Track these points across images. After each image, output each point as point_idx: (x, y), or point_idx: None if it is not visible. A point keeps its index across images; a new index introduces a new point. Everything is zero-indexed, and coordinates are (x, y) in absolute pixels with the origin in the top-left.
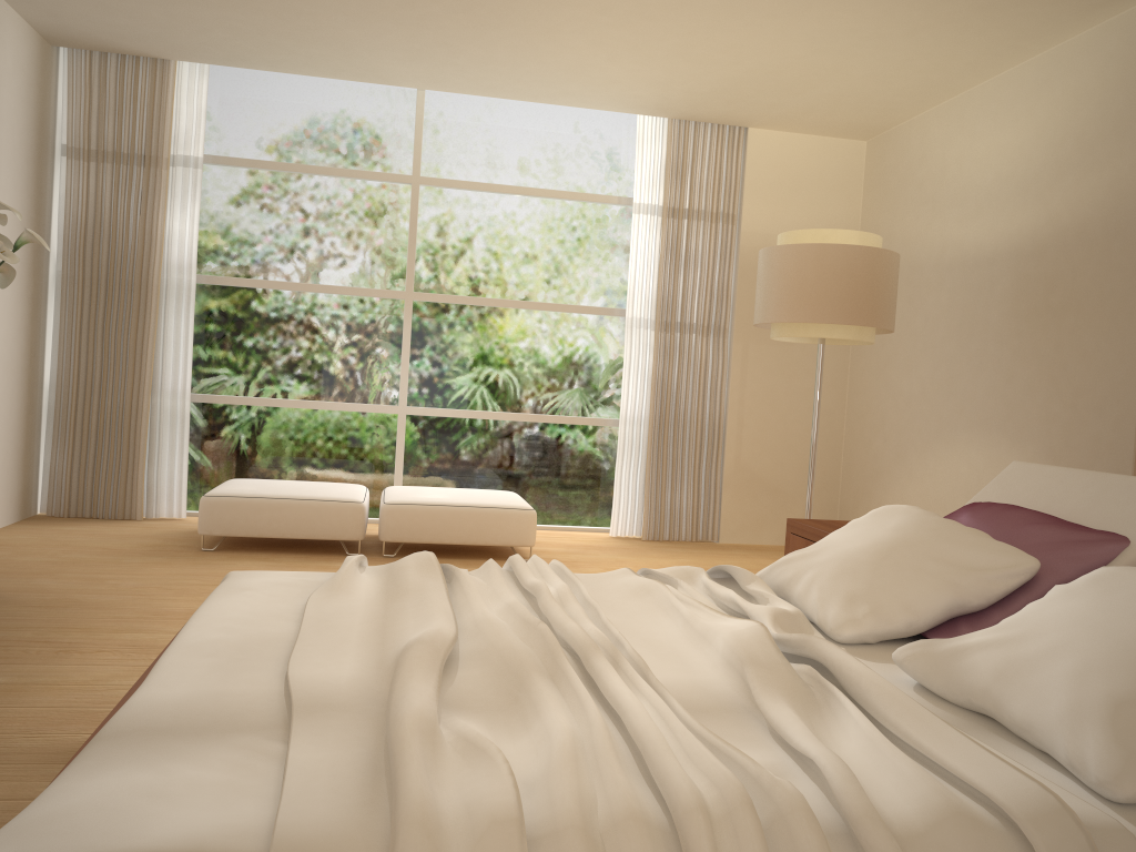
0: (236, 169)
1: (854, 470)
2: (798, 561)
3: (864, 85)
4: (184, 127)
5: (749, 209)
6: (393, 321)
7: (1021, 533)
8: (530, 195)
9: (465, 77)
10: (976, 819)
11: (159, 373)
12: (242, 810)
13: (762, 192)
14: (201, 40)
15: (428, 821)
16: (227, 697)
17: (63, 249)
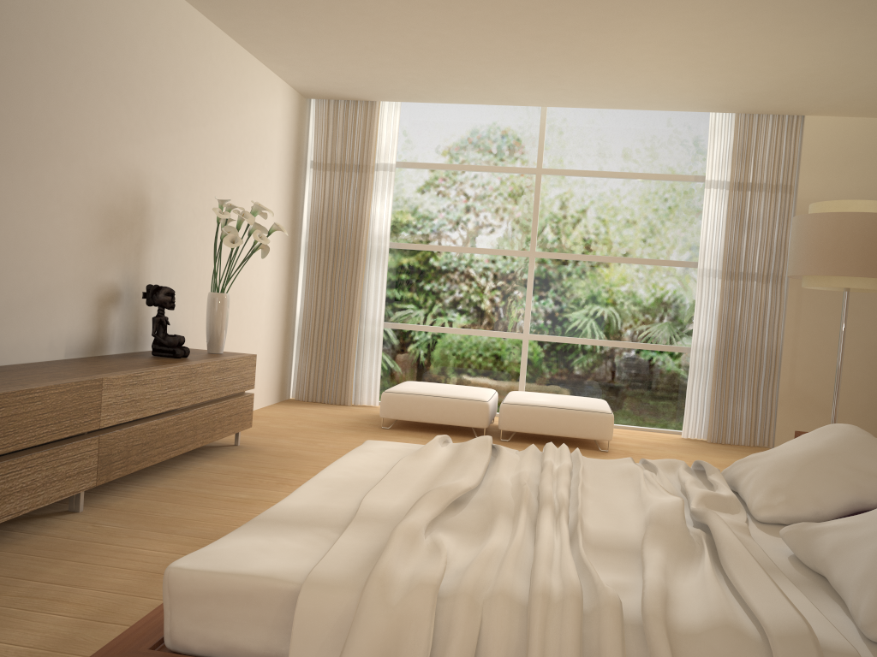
0: (417, 170)
1: None
2: (750, 461)
3: None
4: (384, 144)
5: (804, 180)
6: (520, 272)
7: None
8: (624, 178)
9: (571, 96)
10: (741, 631)
11: (364, 308)
12: (301, 562)
13: (817, 166)
14: (393, 88)
15: (385, 578)
16: (325, 508)
17: (309, 228)
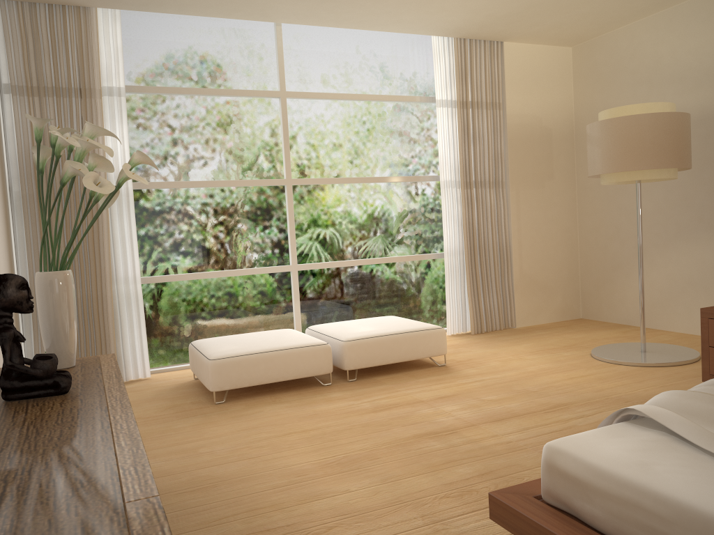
0: (146, 95)
1: (593, 266)
2: None
3: (613, 5)
4: (104, 63)
5: (510, 98)
6: (279, 202)
7: None
8: (362, 100)
9: (333, 11)
10: None
11: (112, 265)
12: None
13: (516, 86)
14: None
15: None
16: None
17: (20, 172)
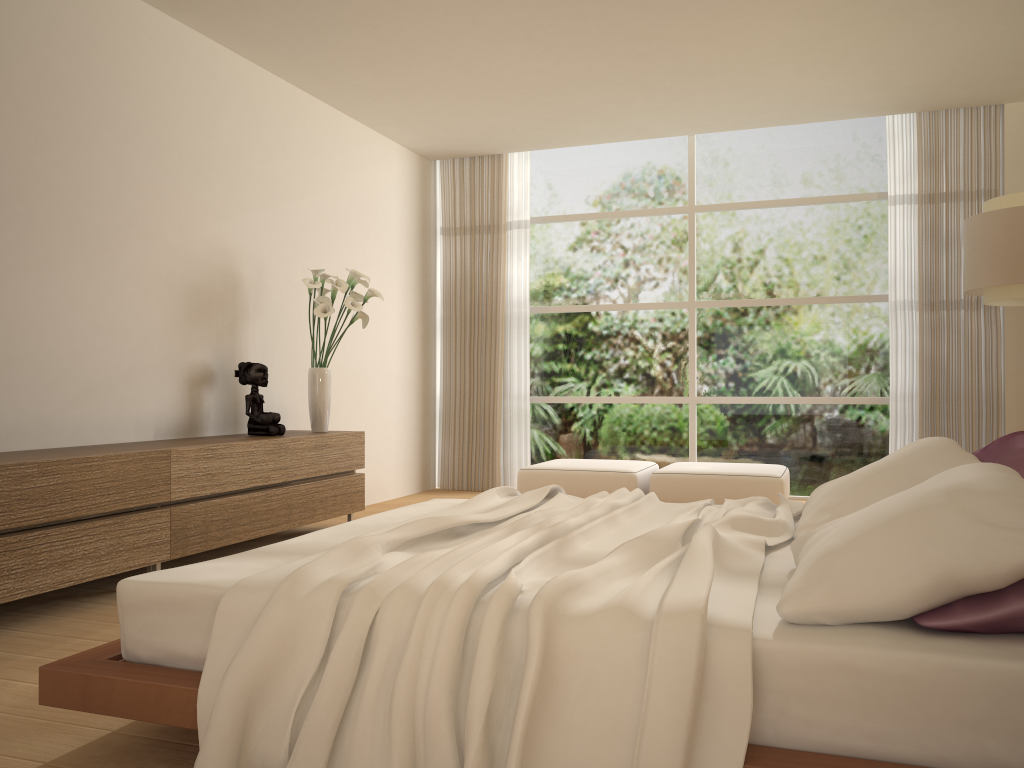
0: (556, 224)
1: None
2: (822, 487)
3: None
4: (517, 199)
5: (1012, 181)
6: (680, 327)
7: (1008, 452)
8: (792, 205)
9: (711, 119)
10: (633, 611)
11: (507, 382)
12: (246, 576)
13: None
14: (513, 136)
15: (298, 577)
16: (318, 543)
17: (443, 299)
